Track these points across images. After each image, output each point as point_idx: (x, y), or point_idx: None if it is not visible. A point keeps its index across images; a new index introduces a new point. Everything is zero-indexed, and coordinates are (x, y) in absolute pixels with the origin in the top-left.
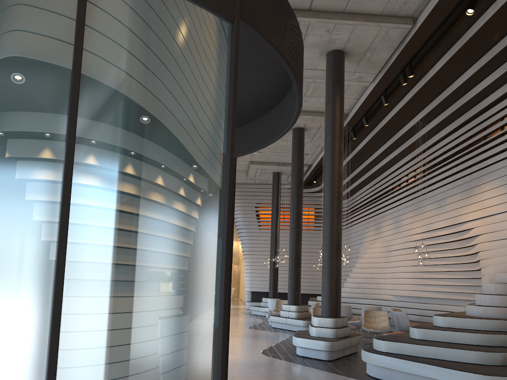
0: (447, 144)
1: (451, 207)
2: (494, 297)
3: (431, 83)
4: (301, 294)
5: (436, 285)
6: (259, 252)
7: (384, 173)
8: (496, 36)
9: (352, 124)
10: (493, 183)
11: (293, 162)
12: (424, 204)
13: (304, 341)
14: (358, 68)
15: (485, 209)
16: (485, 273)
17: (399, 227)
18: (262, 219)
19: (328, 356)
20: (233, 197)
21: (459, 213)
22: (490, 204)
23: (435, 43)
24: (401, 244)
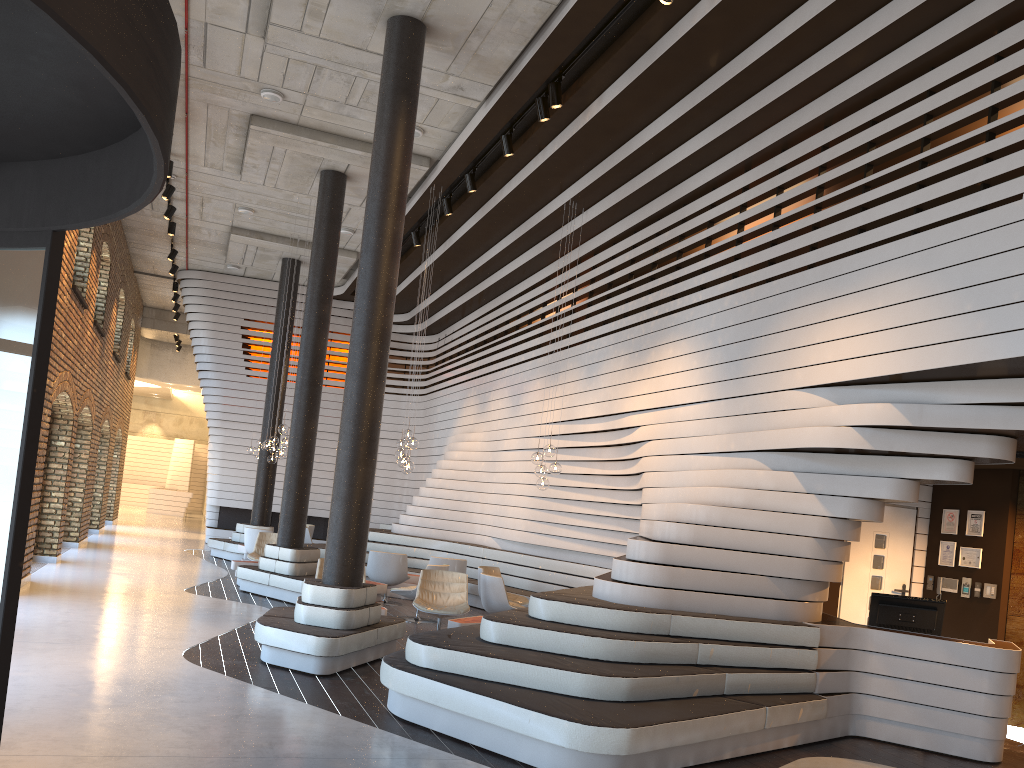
0: (618, 256)
1: (608, 381)
2: (642, 566)
3: (596, 129)
4: (326, 520)
5: (571, 526)
6: (244, 424)
7: (507, 294)
8: (713, 60)
9: (445, 183)
10: (681, 347)
11: (315, 244)
12: (565, 366)
13: (277, 633)
14: (455, 67)
15: (662, 393)
16: (647, 514)
17: (520, 407)
18: (256, 356)
19: (322, 667)
20: (48, 327)
21: (620, 393)
22: (672, 384)
23: (607, 48)
24: (519, 440)
